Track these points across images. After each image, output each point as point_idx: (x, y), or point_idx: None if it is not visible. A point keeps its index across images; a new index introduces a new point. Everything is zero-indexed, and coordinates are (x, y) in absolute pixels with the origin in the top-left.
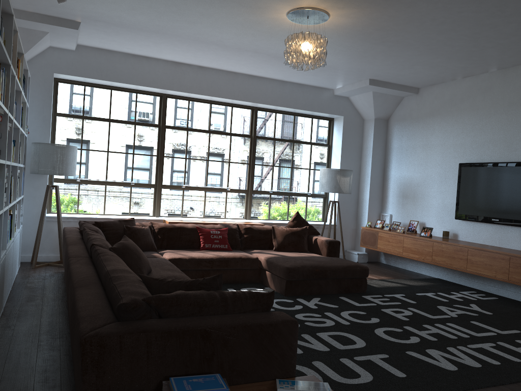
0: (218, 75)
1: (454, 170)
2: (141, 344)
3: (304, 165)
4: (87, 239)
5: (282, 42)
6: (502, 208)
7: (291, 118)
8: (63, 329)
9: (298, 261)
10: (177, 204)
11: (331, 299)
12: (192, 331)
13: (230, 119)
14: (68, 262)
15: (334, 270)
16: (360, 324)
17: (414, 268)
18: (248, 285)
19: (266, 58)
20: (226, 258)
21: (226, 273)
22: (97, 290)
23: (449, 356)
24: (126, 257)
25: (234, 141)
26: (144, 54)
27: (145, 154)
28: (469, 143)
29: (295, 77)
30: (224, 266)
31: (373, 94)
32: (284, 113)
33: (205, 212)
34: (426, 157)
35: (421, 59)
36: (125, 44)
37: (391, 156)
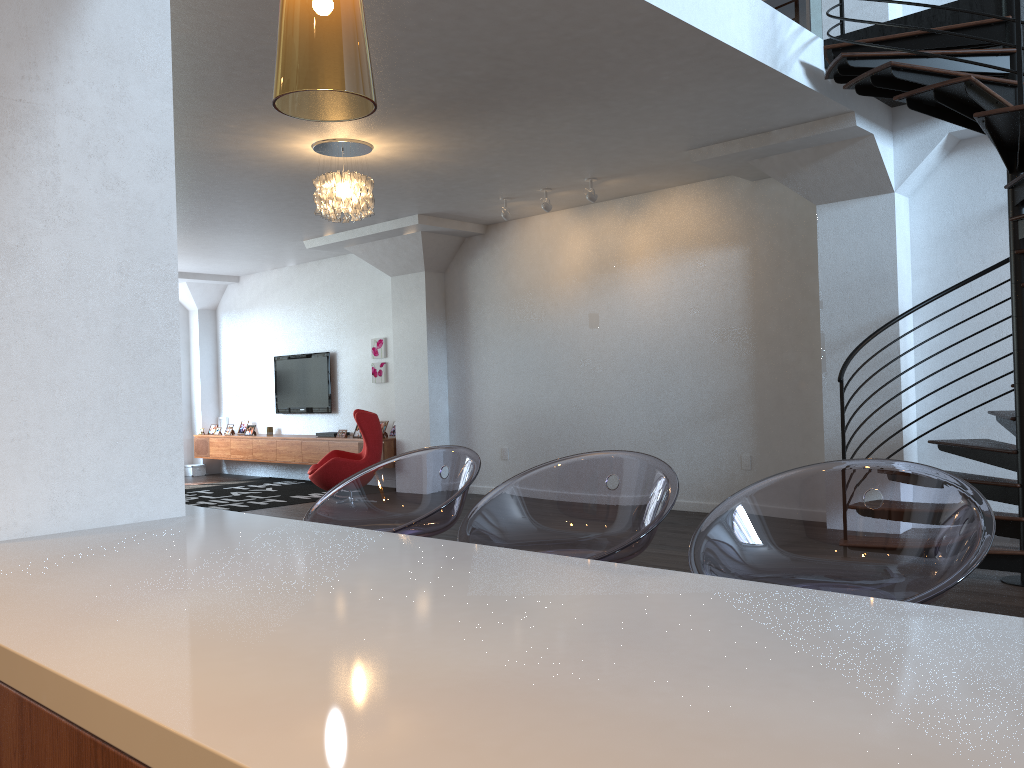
0: None
1: (273, 364)
2: None
3: None
4: None
5: None
6: (306, 397)
7: None
8: None
9: None
10: None
11: None
12: None
13: None
14: None
15: None
16: None
17: (252, 471)
18: None
19: None
20: None
21: None
22: None
23: None
24: None
25: None
26: None
27: None
28: (282, 336)
29: None
30: None
31: (188, 284)
32: None
33: None
34: (251, 351)
35: (210, 260)
36: None
37: (222, 350)
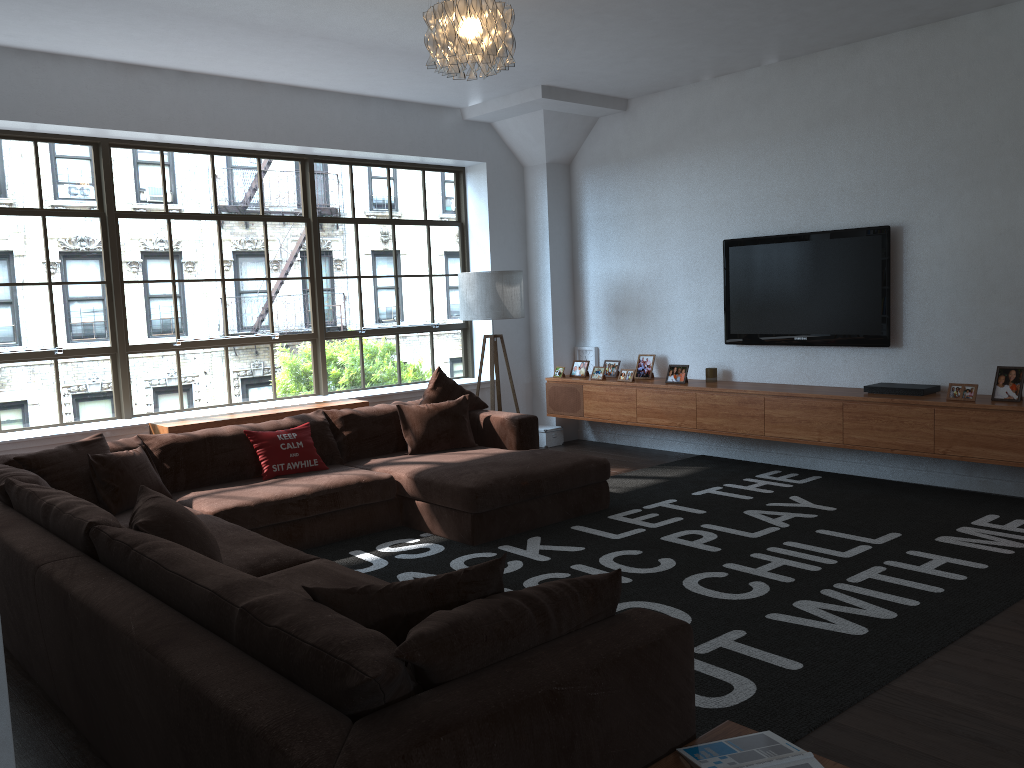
0: (224, 89)
1: (714, 254)
2: (448, 761)
3: (418, 268)
4: (45, 507)
5: (390, 15)
6: (812, 316)
7: (383, 173)
8: (57, 733)
9: (483, 472)
10: (168, 384)
11: (561, 535)
12: (529, 701)
13: (258, 186)
14: (49, 580)
15: (554, 477)
16: (651, 577)
17: (655, 442)
18: (383, 536)
19: (342, 51)
20: (332, 490)
21: (336, 520)
22: (217, 645)
23: (836, 607)
24: (177, 538)
25: (274, 232)
26: (48, 47)
27: (79, 281)
28: (738, 201)
29: (391, 88)
30: (330, 506)
31: (544, 115)
32: (368, 165)
33: (232, 391)
34: (655, 232)
35: (653, 46)
36: (5, 25)
37: (584, 234)
